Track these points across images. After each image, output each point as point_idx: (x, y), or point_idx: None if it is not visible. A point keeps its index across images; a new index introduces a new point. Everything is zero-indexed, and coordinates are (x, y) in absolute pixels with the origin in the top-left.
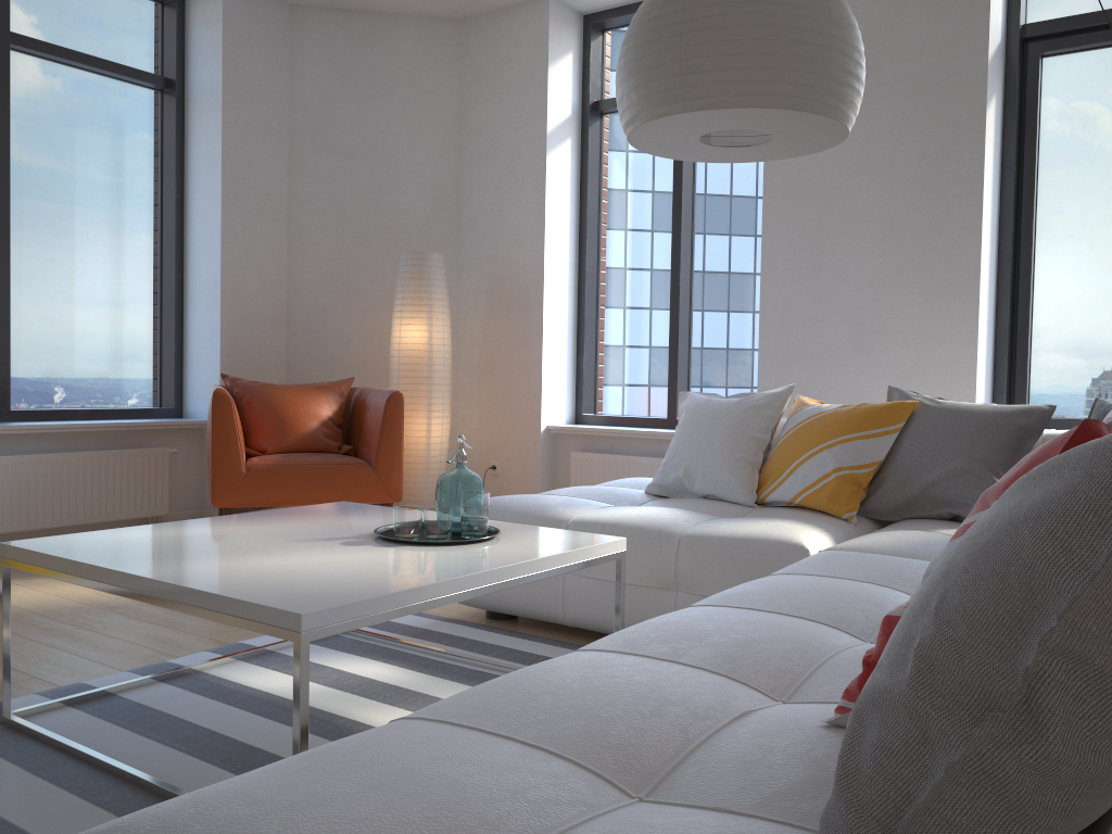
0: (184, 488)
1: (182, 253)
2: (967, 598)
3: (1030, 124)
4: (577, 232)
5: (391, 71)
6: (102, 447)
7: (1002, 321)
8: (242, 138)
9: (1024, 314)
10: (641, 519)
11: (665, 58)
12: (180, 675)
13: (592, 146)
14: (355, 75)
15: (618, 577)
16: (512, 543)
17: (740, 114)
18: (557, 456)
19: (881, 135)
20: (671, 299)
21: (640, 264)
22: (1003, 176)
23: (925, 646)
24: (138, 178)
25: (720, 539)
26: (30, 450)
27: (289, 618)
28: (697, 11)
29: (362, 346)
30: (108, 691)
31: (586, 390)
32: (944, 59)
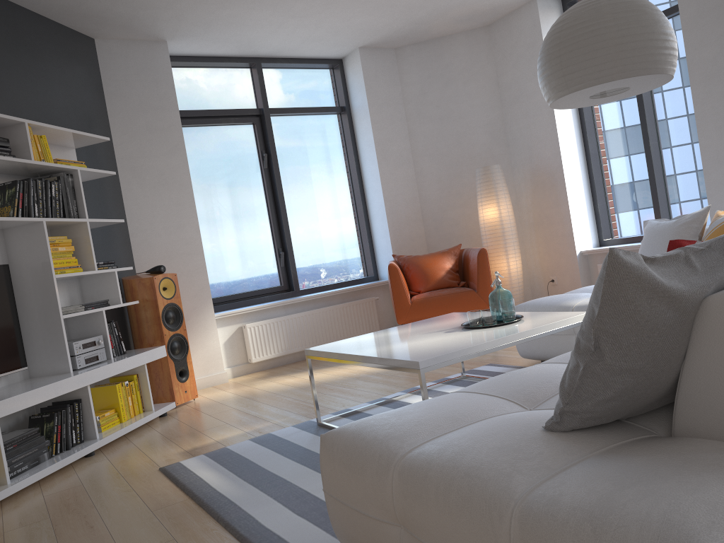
0: (385, 316)
1: (364, 194)
2: (585, 317)
3: None
4: (580, 131)
5: (454, 67)
6: (343, 302)
7: None
8: (382, 127)
9: None
10: None
11: (554, 69)
12: (388, 402)
13: None
14: (435, 75)
15: None
16: (527, 322)
17: (600, 86)
18: (590, 268)
19: None
20: (646, 159)
21: (624, 141)
22: None
23: (577, 334)
24: (336, 161)
25: None
26: (311, 308)
27: (414, 364)
28: (566, 42)
29: (465, 225)
30: (358, 410)
31: (603, 225)
32: None
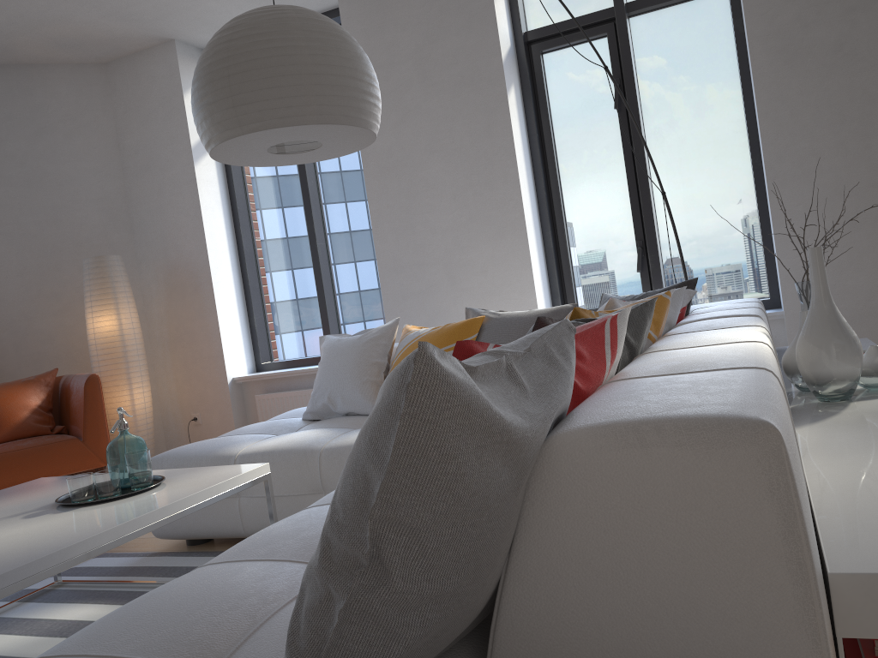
0: None
1: None
2: (343, 492)
3: (542, 102)
4: (232, 222)
5: (51, 111)
6: None
7: (548, 245)
8: None
9: (562, 237)
10: (291, 443)
11: (220, 95)
12: None
13: None
14: (19, 117)
15: (268, 494)
16: (173, 486)
17: (286, 131)
18: (246, 400)
19: (440, 122)
20: (313, 263)
21: (286, 239)
22: (531, 141)
23: (326, 530)
24: None
25: (350, 447)
26: None
27: None
28: (238, 58)
29: (64, 340)
30: None
31: (261, 344)
32: (473, 62)
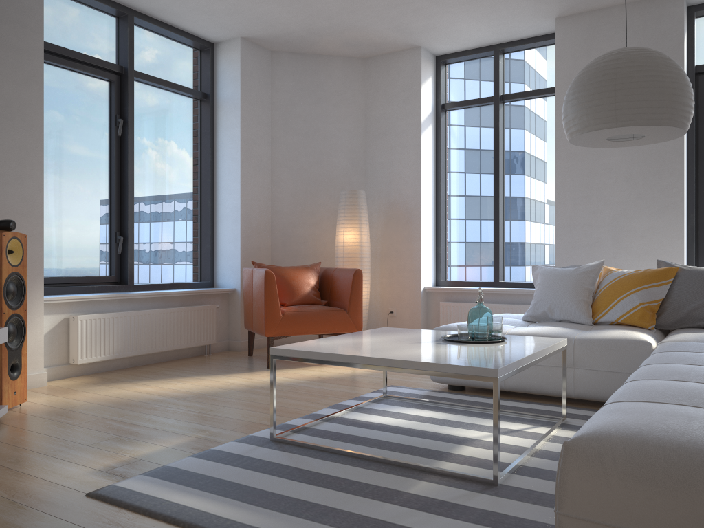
0: (220, 328)
1: (214, 192)
2: None
3: (701, 118)
4: (434, 177)
5: (327, 87)
6: (182, 305)
7: (691, 224)
8: (249, 126)
9: (702, 220)
10: (547, 332)
11: (606, 101)
12: (331, 419)
13: (442, 128)
14: (307, 90)
15: (564, 358)
16: (518, 342)
17: (642, 128)
18: (429, 305)
19: None
20: (494, 214)
21: (472, 195)
22: (689, 146)
23: None
24: (189, 150)
25: (598, 339)
26: (149, 307)
27: (489, 371)
28: (624, 79)
29: (313, 244)
30: (307, 426)
31: (442, 266)
32: None
